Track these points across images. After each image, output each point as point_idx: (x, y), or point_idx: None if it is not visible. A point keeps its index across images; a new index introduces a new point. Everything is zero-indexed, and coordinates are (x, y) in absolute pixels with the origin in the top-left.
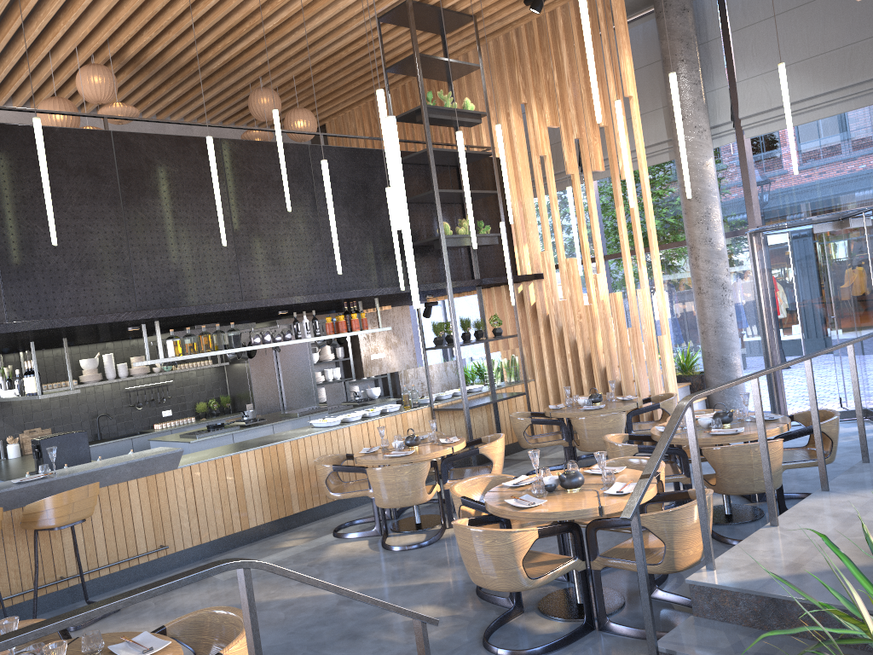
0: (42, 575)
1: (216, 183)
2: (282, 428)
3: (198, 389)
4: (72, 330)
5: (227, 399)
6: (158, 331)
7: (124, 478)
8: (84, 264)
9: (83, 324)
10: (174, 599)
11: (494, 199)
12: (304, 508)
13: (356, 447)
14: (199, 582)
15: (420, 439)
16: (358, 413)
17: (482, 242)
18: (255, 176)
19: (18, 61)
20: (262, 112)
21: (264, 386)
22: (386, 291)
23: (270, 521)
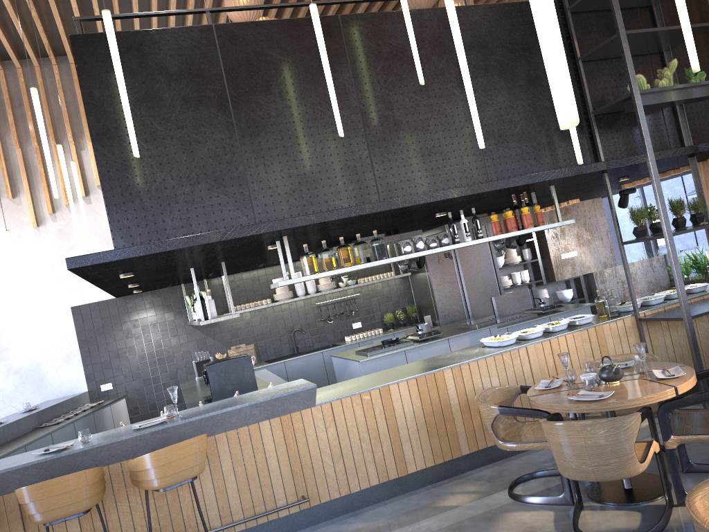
0: (171, 530)
1: (324, 61)
2: (459, 342)
3: (384, 300)
4: (195, 254)
5: (412, 309)
6: (286, 247)
7: (253, 420)
8: (194, 179)
9: (183, 247)
10: None
11: (705, 42)
12: (475, 449)
13: (537, 371)
14: None
15: (622, 372)
16: (537, 329)
17: (695, 94)
18: (385, 53)
19: (184, 4)
20: (413, 4)
21: (447, 295)
22: (562, 173)
23: (433, 465)
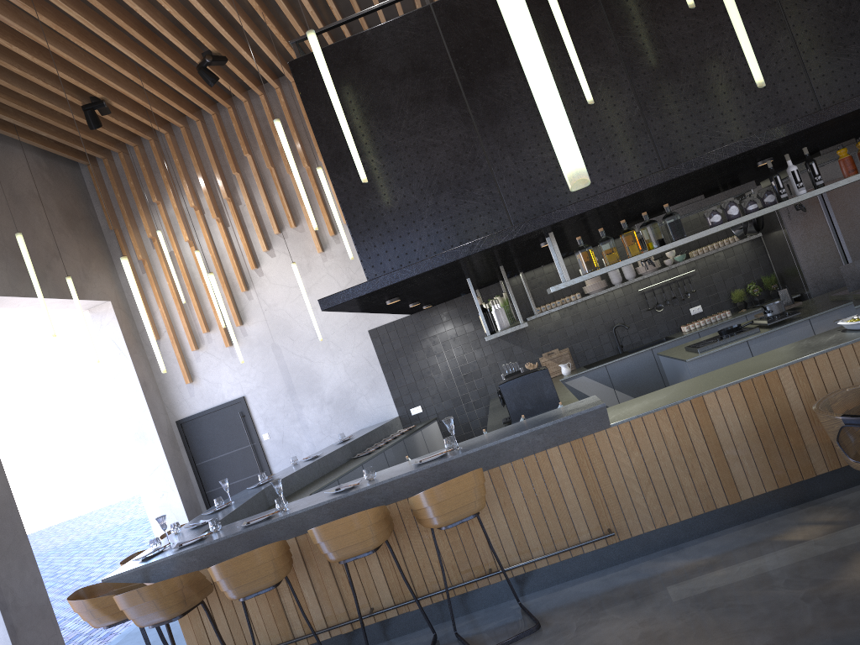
0: (468, 566)
1: (556, 15)
2: (826, 322)
3: (730, 273)
4: (453, 270)
5: (771, 280)
6: (554, 246)
7: (538, 448)
8: (436, 188)
9: (430, 268)
10: (598, 628)
11: None
12: (836, 466)
13: None
14: (645, 596)
15: None
16: None
17: None
18: None
19: None
20: None
21: (816, 255)
22: None
23: (776, 489)
